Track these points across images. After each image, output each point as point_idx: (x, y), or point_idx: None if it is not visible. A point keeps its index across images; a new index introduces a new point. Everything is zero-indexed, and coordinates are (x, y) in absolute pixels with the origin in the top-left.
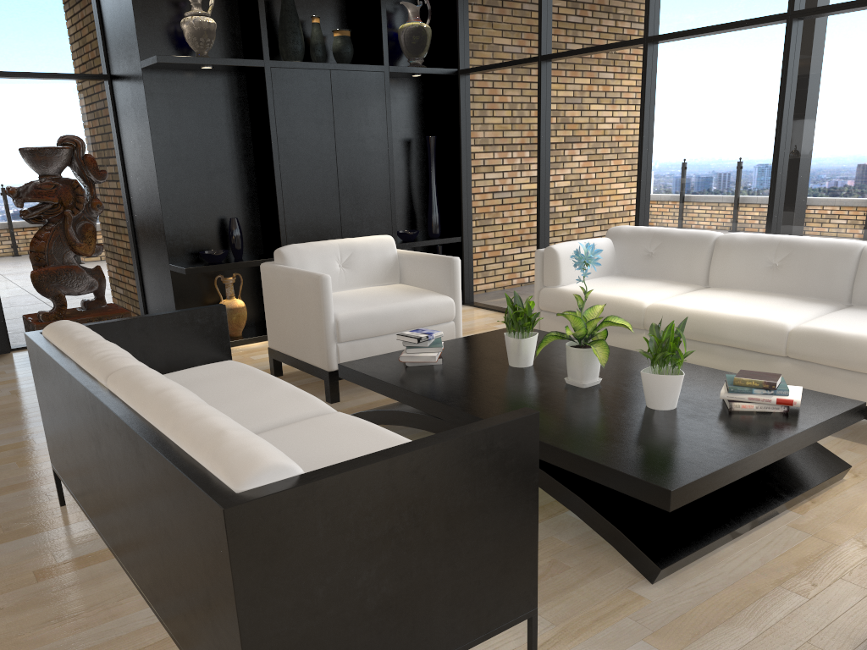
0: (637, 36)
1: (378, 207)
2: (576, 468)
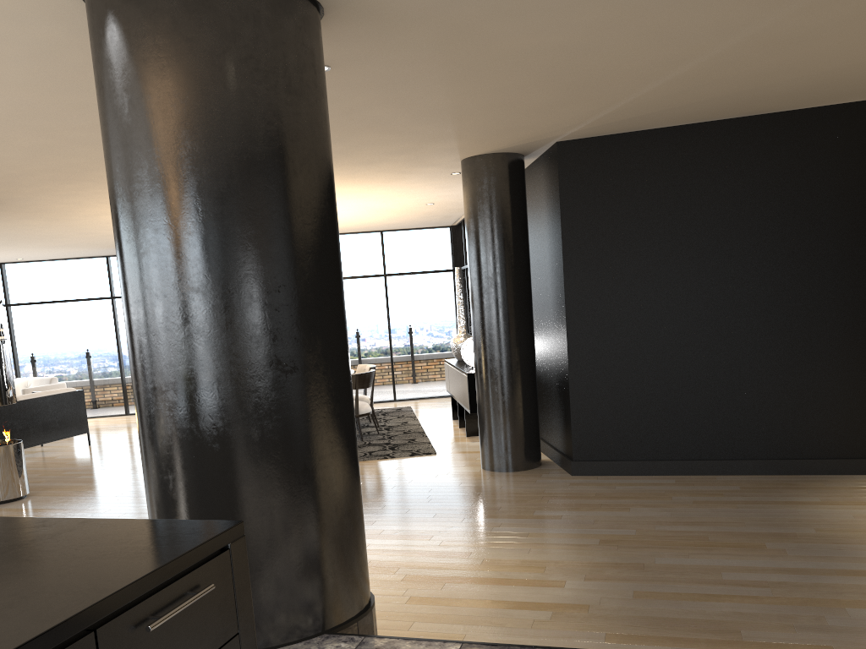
0: None
1: None
2: None
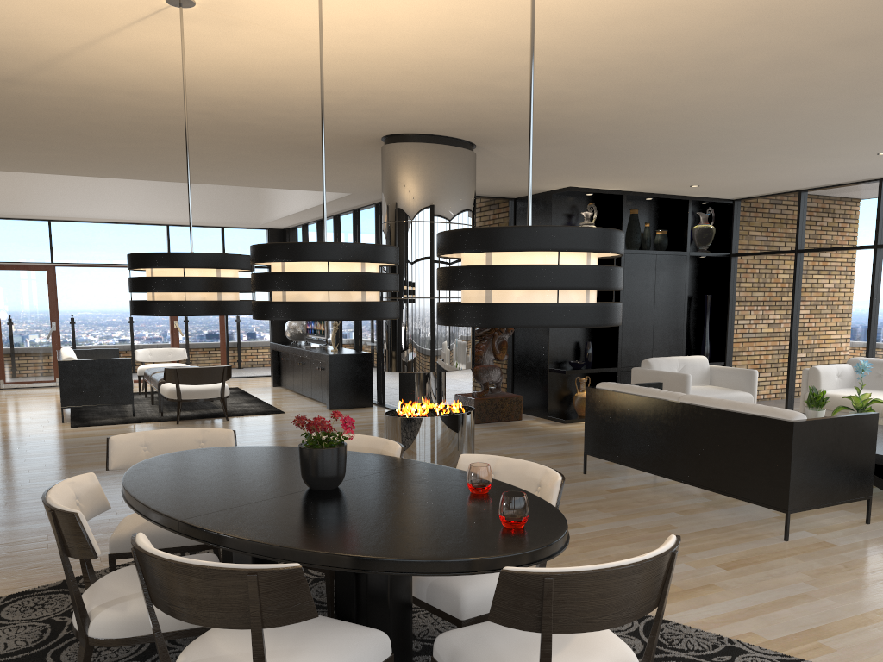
0: (869, 243)
1: (675, 339)
2: None
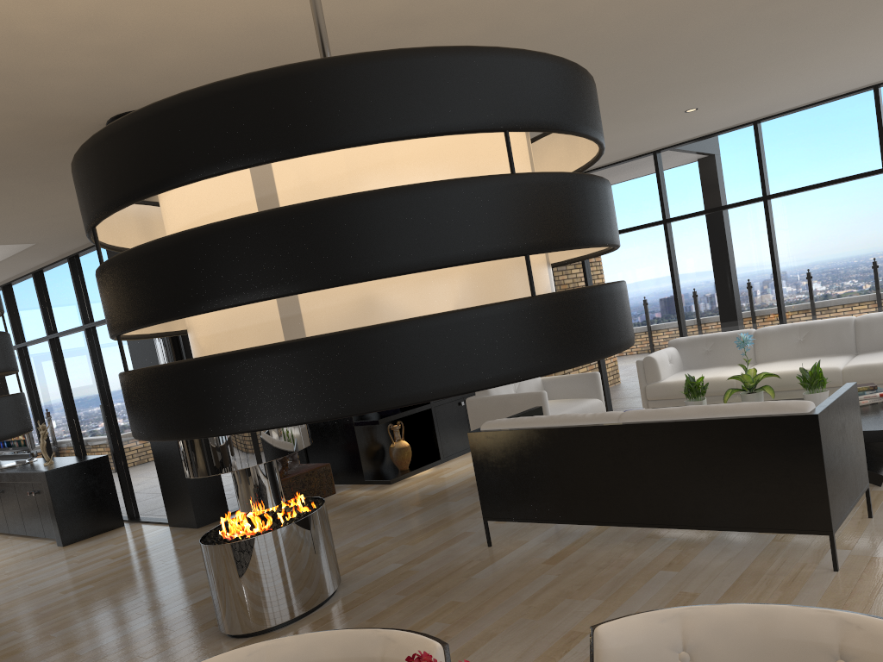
0: (656, 219)
1: None
2: None
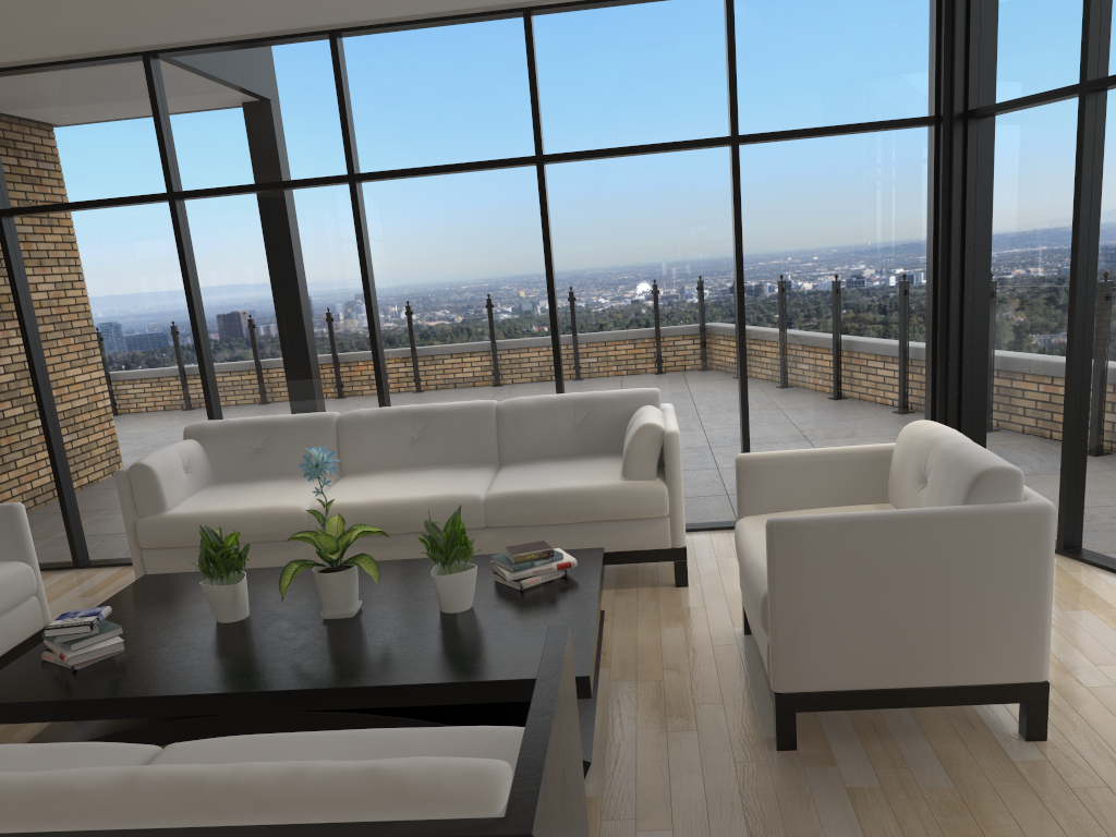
0: (155, 190)
1: None
2: (462, 697)
